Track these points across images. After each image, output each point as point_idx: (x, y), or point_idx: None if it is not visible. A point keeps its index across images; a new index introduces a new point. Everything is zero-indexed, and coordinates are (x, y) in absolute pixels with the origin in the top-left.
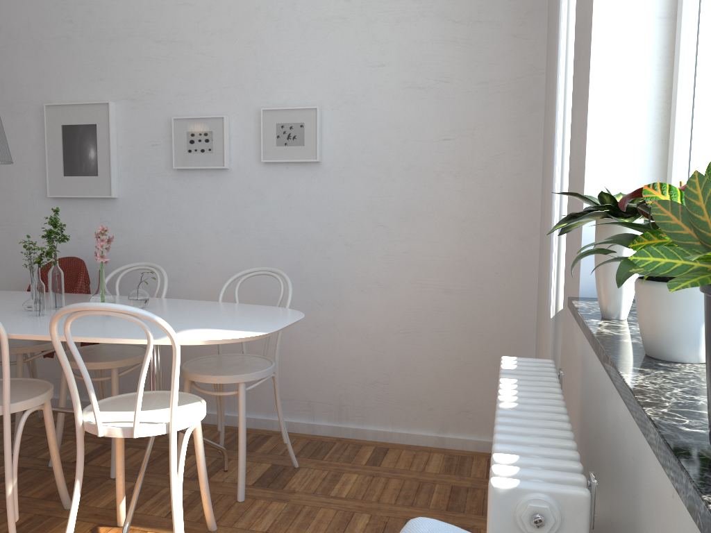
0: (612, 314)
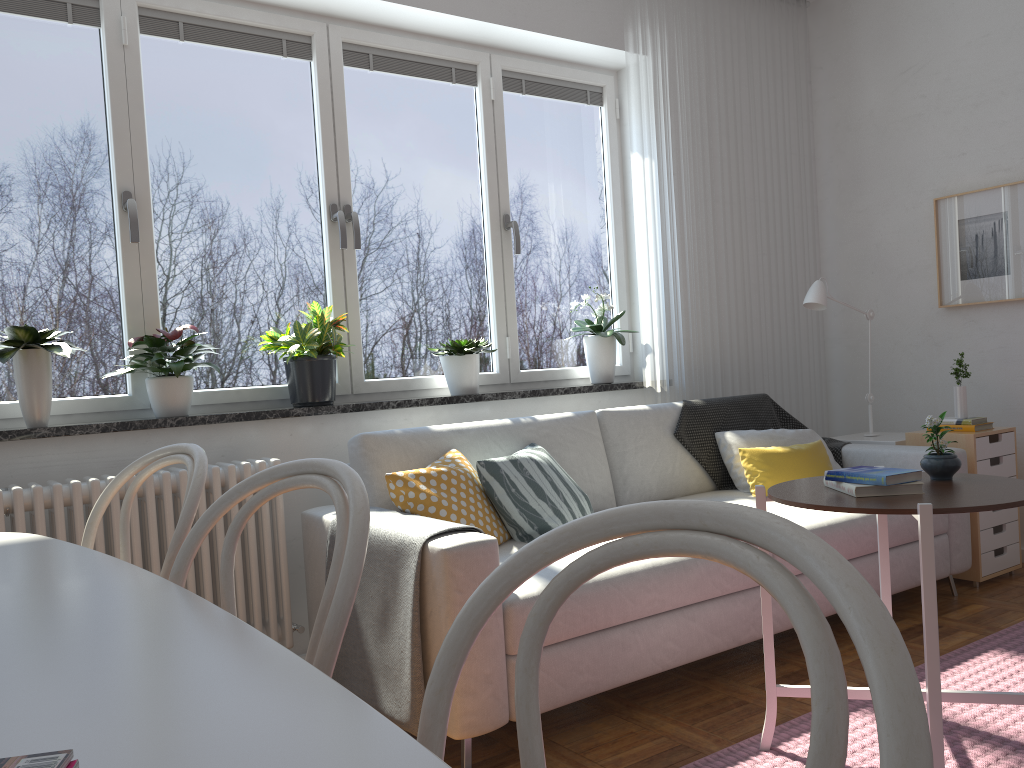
0: (48, 422)
